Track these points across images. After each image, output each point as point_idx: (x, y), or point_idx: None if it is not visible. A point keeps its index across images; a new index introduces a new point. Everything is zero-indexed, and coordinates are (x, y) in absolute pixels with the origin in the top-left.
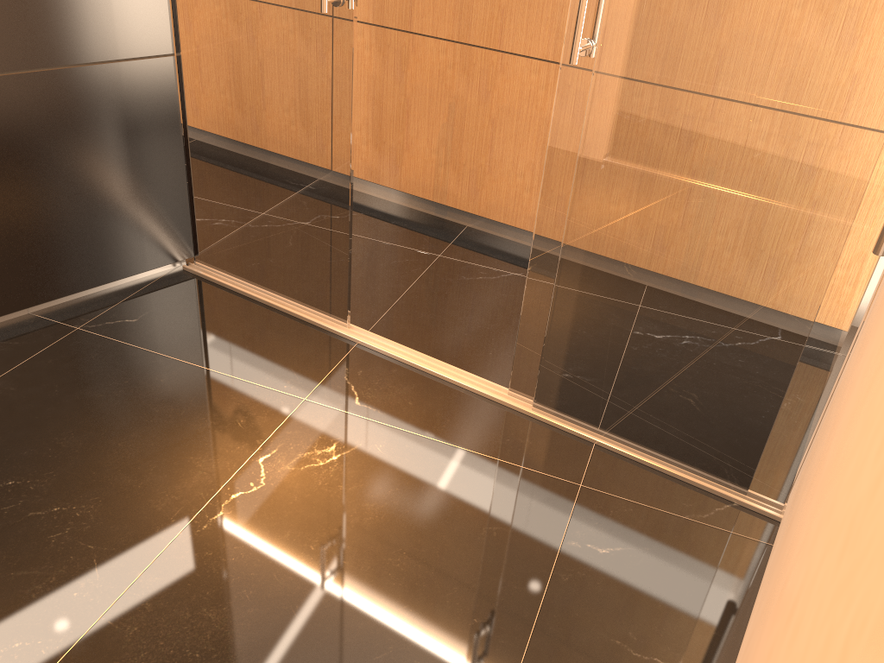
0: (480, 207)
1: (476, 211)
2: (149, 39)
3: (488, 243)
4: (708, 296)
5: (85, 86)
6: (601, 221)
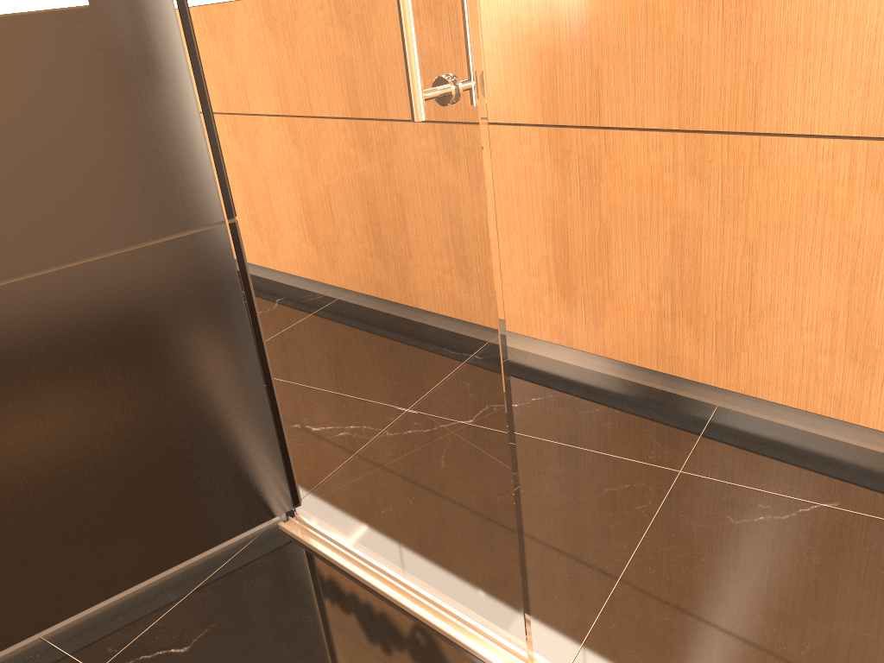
0: (739, 380)
1: (733, 385)
2: (181, 205)
3: (759, 437)
4: None
5: (82, 295)
6: None
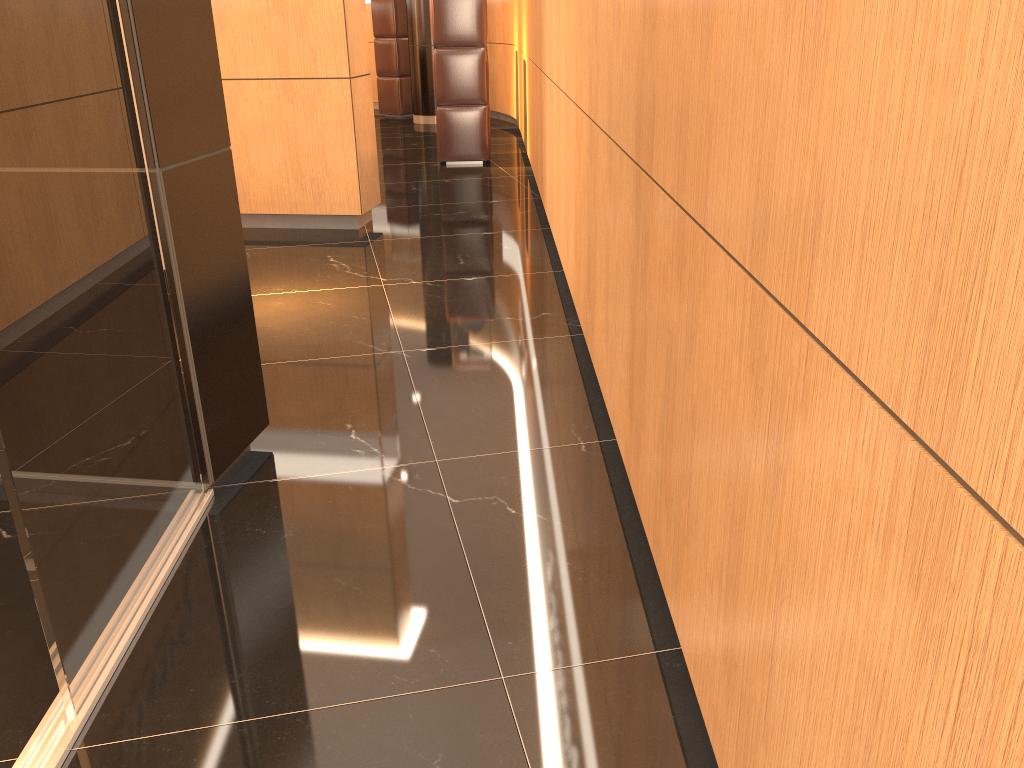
0: (679, 616)
1: (676, 620)
2: None
3: (654, 711)
4: None
5: None
6: None
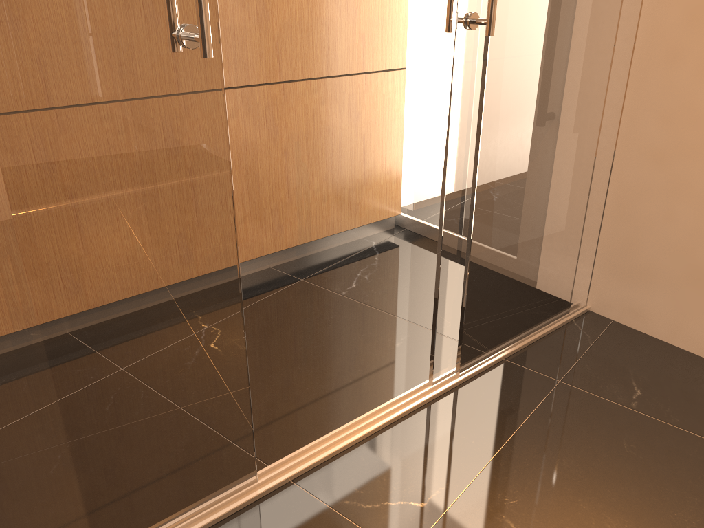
0: None
1: None
2: None
3: None
4: (556, 189)
5: None
6: (499, 172)
